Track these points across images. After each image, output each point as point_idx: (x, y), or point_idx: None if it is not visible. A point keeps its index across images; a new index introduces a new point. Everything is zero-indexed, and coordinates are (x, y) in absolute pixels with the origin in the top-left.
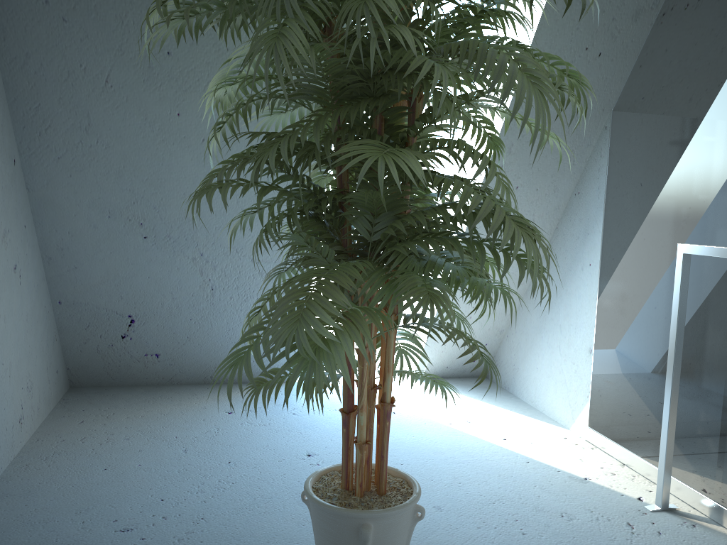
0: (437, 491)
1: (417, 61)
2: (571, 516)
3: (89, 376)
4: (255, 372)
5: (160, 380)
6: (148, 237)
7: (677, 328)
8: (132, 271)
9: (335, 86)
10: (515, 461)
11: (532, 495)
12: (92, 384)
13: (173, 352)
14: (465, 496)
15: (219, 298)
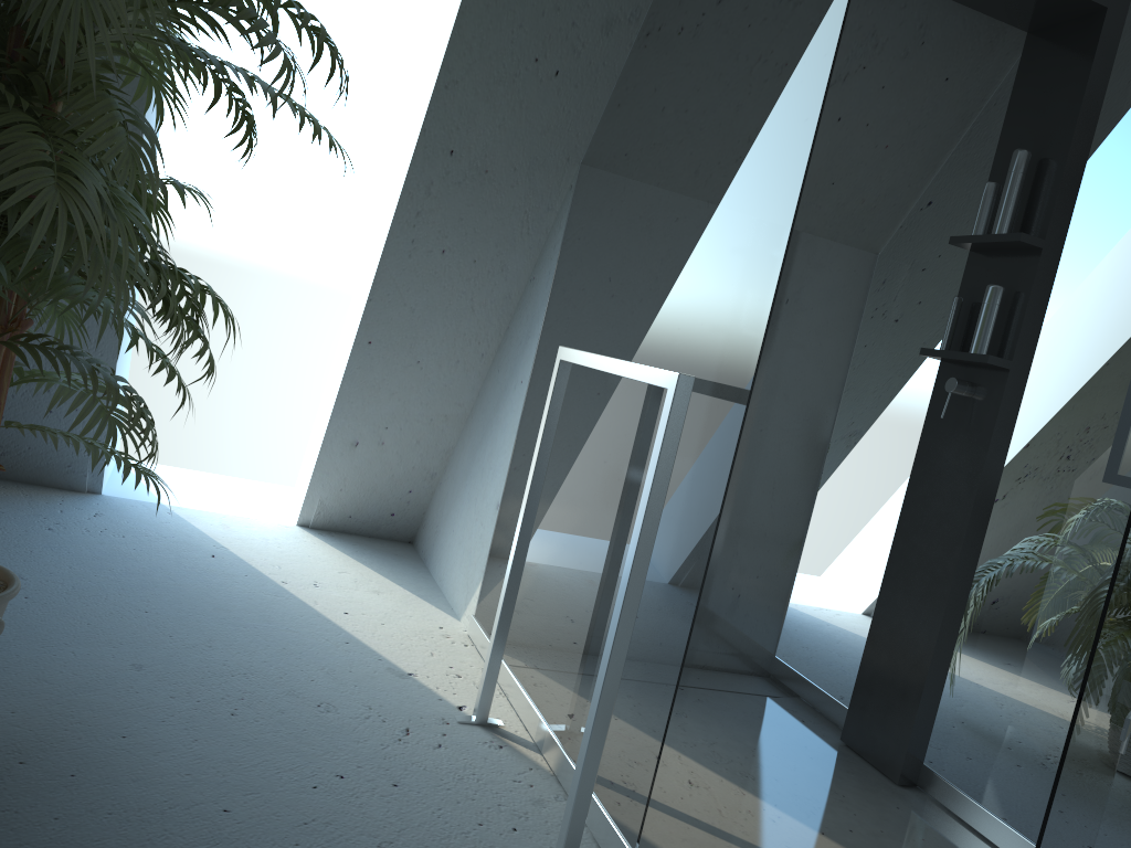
0: (163, 649)
1: None
2: (331, 709)
3: None
4: (34, 467)
5: None
6: None
7: (536, 465)
8: None
9: None
10: (329, 639)
11: (304, 678)
12: None
13: None
14: (199, 661)
15: None
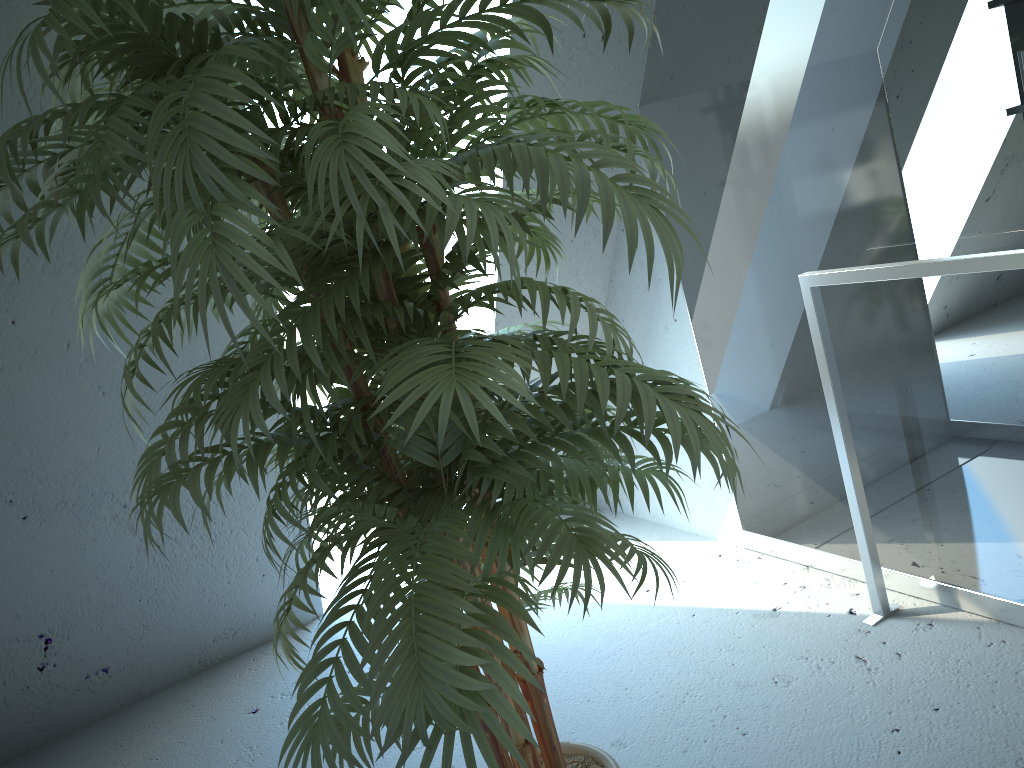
0: (604, 716)
1: (453, 212)
2: (786, 678)
3: (6, 745)
4: (263, 628)
5: (123, 699)
6: (30, 515)
7: (833, 386)
8: (21, 573)
9: (304, 256)
10: (678, 620)
11: (725, 666)
12: (16, 753)
13: (129, 654)
14: (643, 707)
15: (173, 554)
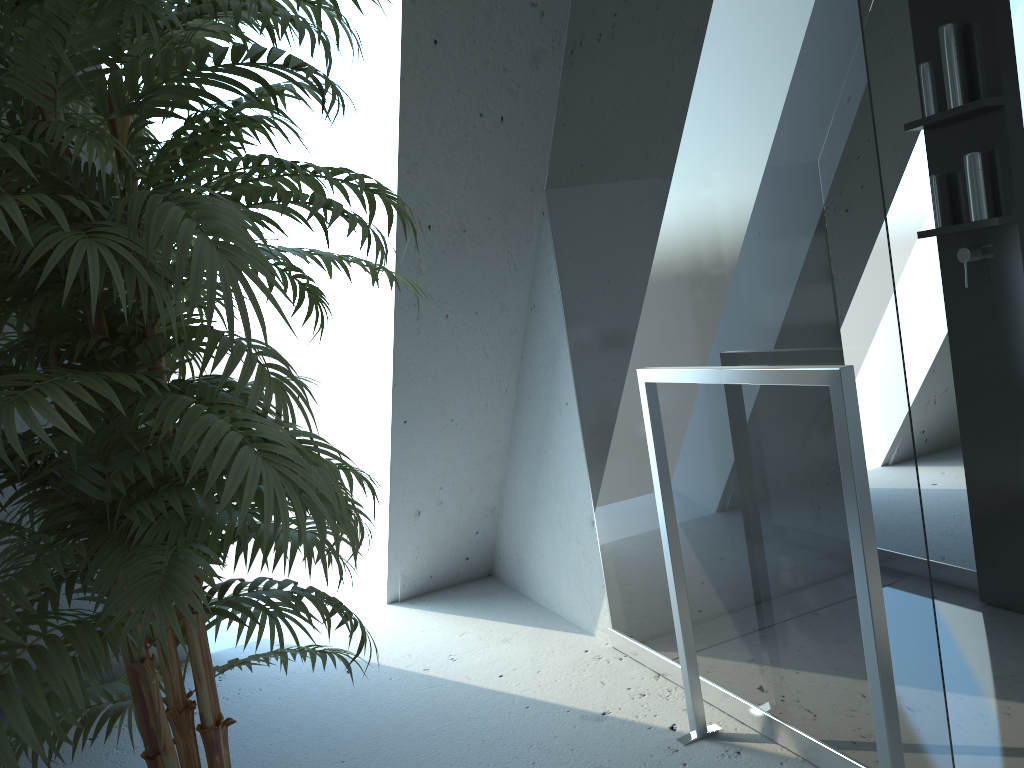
0: None
1: (44, 246)
2: None
3: None
4: None
5: None
6: None
7: (661, 486)
8: None
9: None
10: (510, 710)
11: (525, 764)
12: None
13: None
14: None
15: None
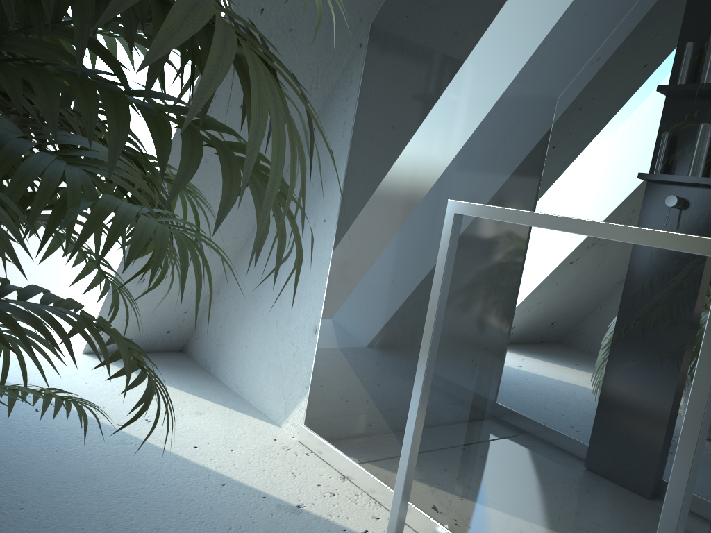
0: None
1: None
2: None
3: None
4: None
5: None
6: None
7: (437, 314)
8: None
9: None
10: (206, 485)
11: None
12: None
13: None
14: None
15: None
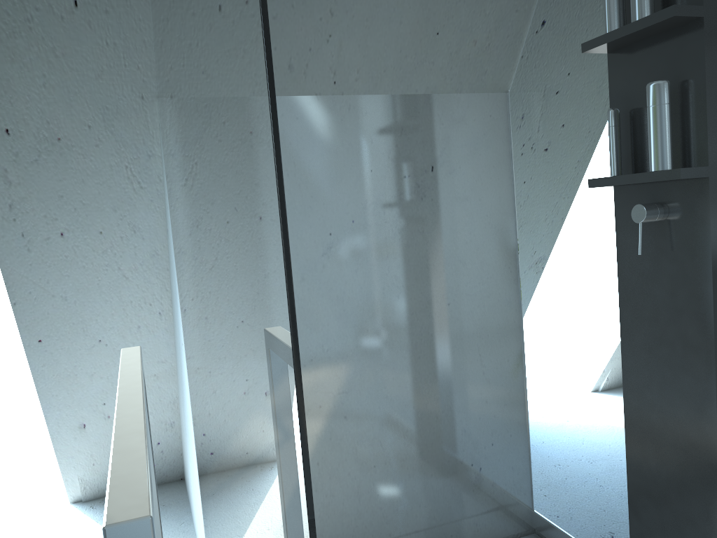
0: None
1: None
2: None
3: None
4: None
5: None
6: None
7: None
8: None
9: None
10: None
11: None
12: None
13: None
14: None
15: None
